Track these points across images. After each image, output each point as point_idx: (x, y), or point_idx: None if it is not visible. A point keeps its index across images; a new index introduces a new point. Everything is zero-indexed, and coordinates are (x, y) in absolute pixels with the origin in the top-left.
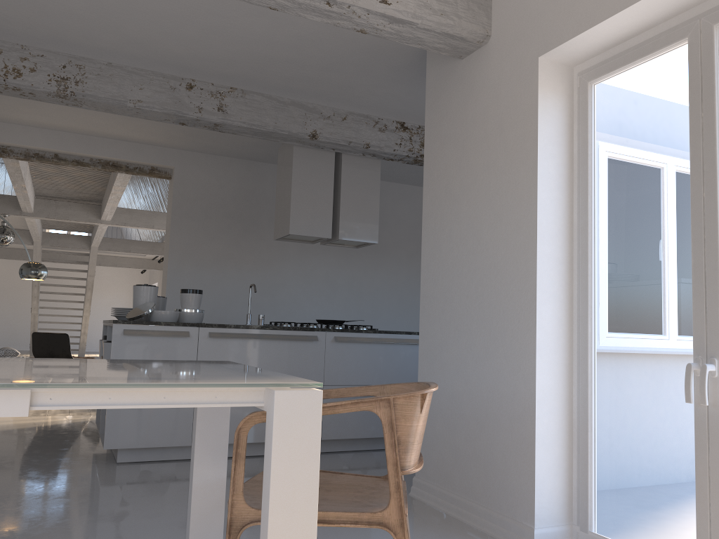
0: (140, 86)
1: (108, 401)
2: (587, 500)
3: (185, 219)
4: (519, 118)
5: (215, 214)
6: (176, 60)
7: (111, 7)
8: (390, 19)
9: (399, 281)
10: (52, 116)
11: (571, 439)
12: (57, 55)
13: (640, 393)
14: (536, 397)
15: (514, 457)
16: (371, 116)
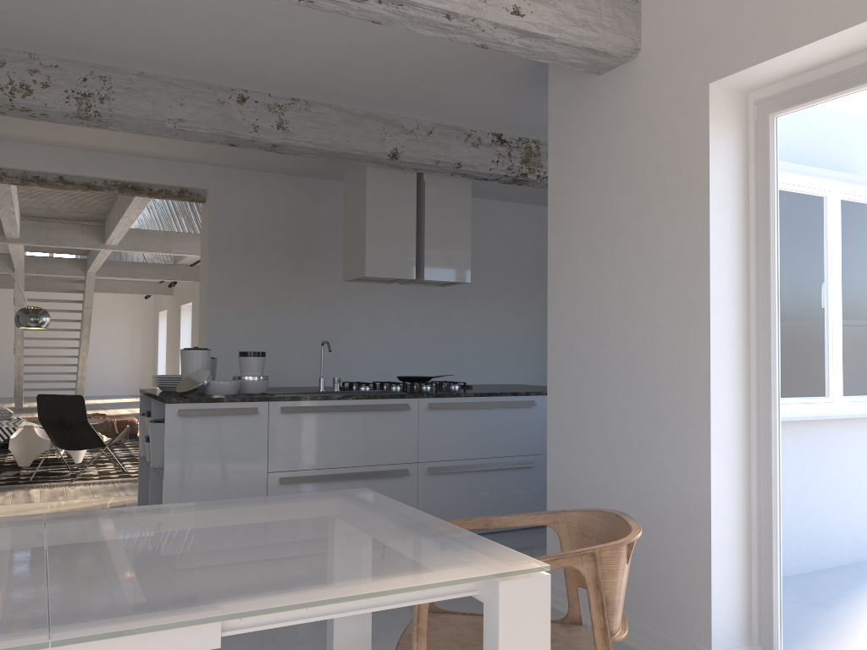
0: (181, 101)
1: (305, 613)
2: (771, 618)
3: (225, 253)
4: (683, 157)
5: (261, 245)
6: (227, 68)
7: (154, 10)
8: (521, 33)
9: (485, 317)
10: (57, 132)
11: (750, 545)
12: (75, 64)
13: (841, 497)
14: (711, 500)
15: (682, 568)
16: (462, 128)
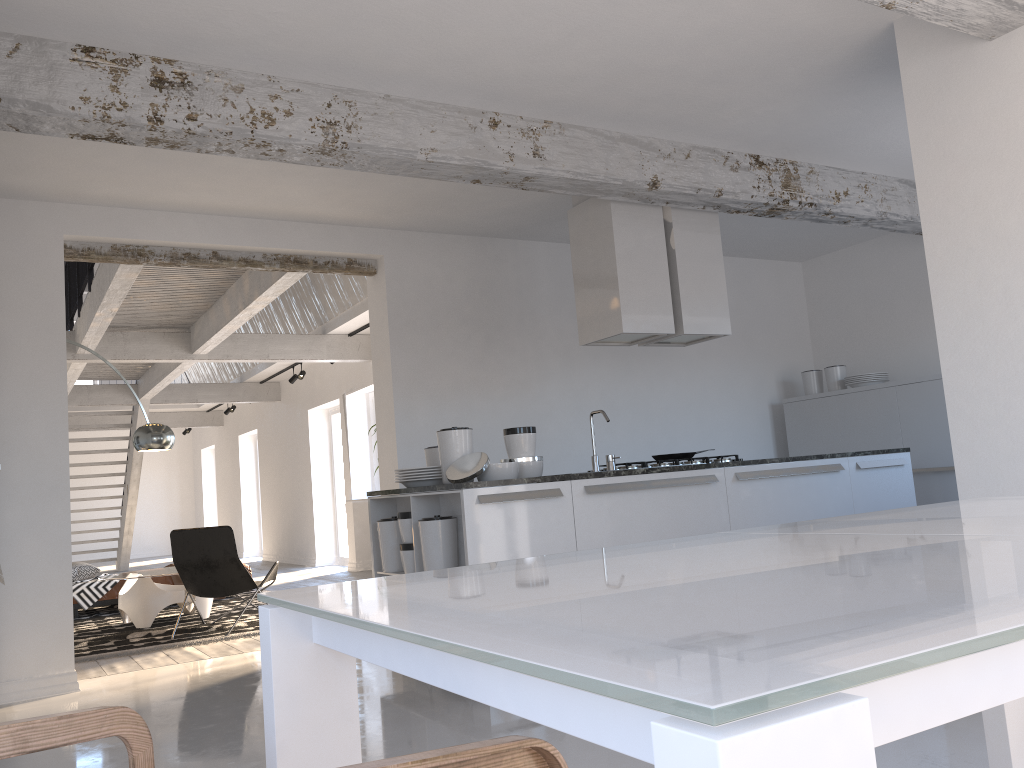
0: (431, 128)
1: None
2: None
3: (407, 332)
4: None
5: (446, 320)
6: (494, 82)
7: (460, 1)
8: None
9: (694, 392)
10: (226, 193)
11: None
12: (317, 87)
13: None
14: None
15: None
16: (718, 150)
